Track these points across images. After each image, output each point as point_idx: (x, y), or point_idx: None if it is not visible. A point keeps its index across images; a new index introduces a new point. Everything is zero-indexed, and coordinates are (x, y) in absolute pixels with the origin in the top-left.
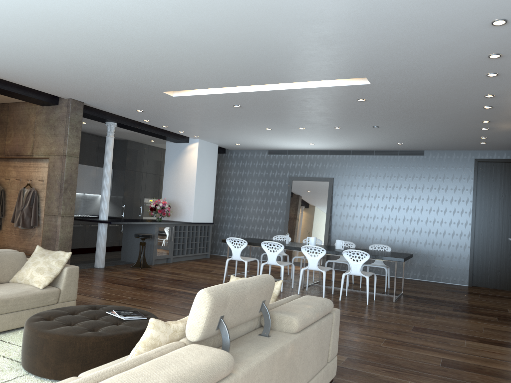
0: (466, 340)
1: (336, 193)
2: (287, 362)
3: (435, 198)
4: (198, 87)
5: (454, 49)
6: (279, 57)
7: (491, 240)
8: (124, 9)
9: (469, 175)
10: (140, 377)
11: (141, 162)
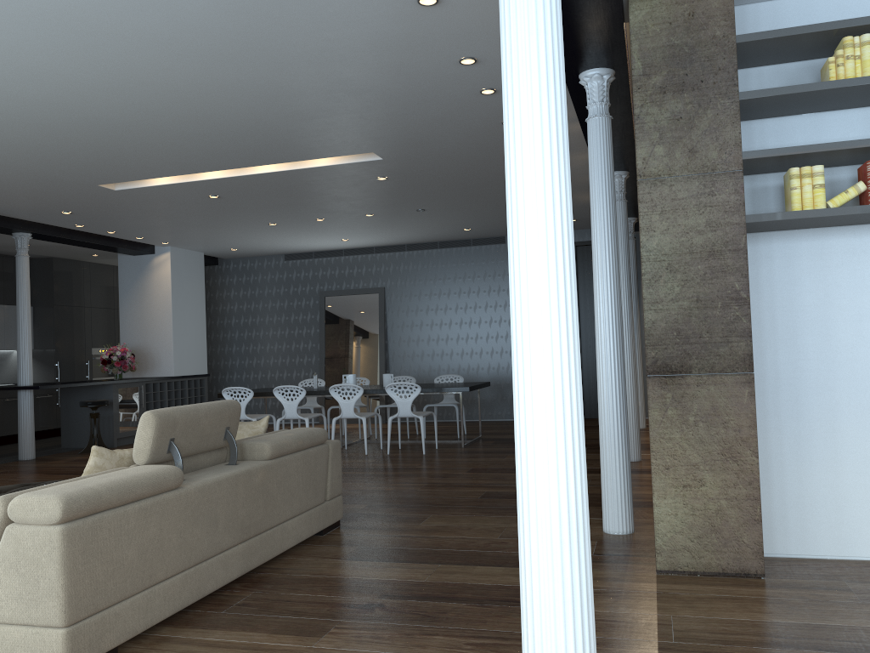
0: None
1: (390, 310)
2: (257, 487)
3: None
4: (150, 176)
5: (458, 118)
6: (250, 136)
7: None
8: (25, 93)
9: None
10: (82, 482)
11: (80, 291)
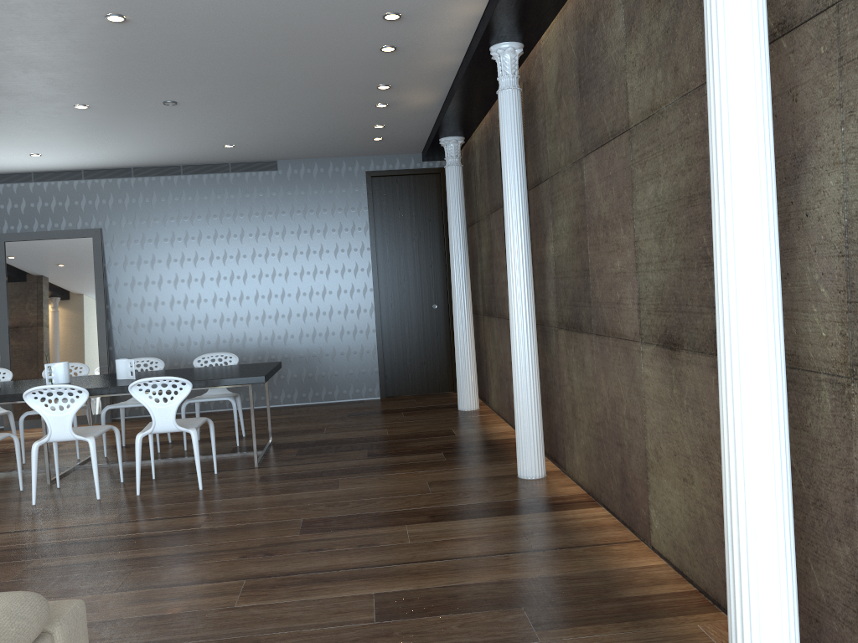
0: (408, 524)
1: (112, 261)
2: None
3: (308, 250)
4: None
5: None
6: None
7: (408, 313)
8: None
9: (360, 202)
10: None
11: None
